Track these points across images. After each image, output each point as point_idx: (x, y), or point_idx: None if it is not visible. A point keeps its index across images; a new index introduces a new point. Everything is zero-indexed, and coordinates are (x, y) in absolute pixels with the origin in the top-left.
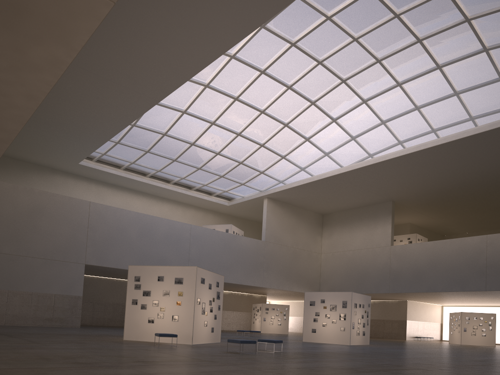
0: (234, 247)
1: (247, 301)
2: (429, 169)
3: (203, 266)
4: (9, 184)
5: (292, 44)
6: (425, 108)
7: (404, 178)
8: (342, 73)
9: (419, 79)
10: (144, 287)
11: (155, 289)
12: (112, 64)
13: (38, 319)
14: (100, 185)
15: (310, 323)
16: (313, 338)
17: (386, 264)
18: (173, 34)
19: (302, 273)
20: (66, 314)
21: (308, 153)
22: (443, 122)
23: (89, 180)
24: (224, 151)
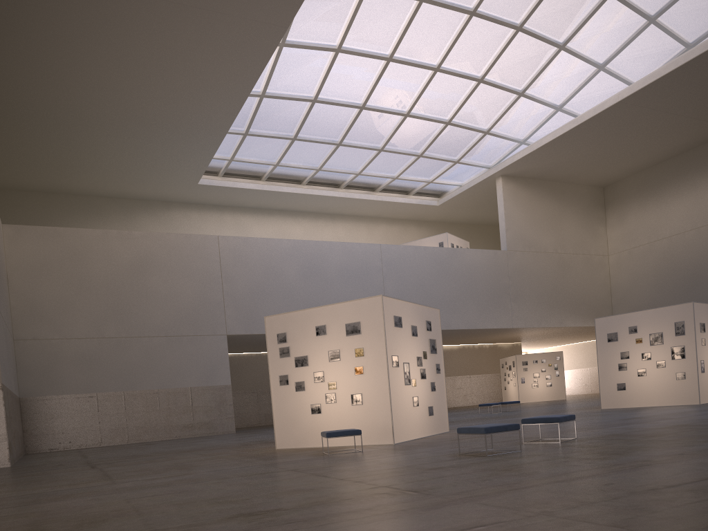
0: (456, 270)
1: (490, 356)
2: None
3: None
4: (95, 231)
5: None
6: None
7: None
8: None
9: None
10: (295, 351)
11: (314, 352)
12: None
13: (173, 428)
14: (238, 213)
15: (612, 374)
16: (621, 401)
17: None
18: None
19: (579, 294)
20: (212, 415)
21: (567, 74)
22: None
23: (221, 209)
24: (416, 107)
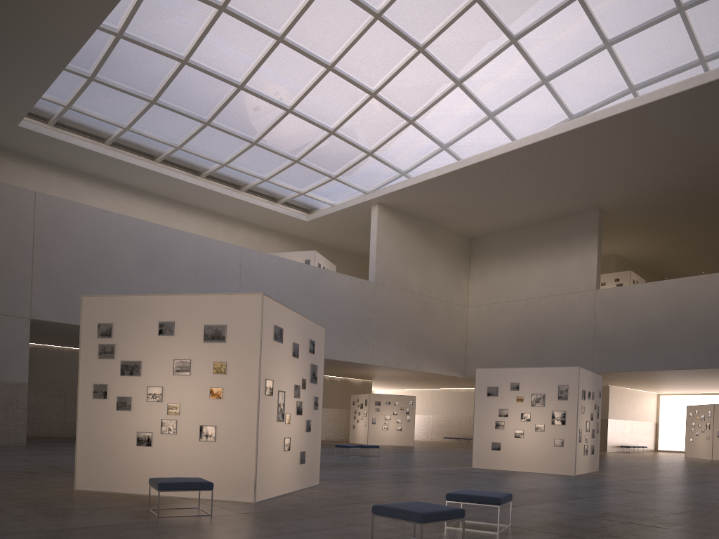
0: (321, 293)
1: (340, 390)
2: (691, 137)
3: None
4: None
5: None
6: (695, 10)
7: (636, 158)
8: None
9: None
10: (123, 352)
11: (152, 358)
12: None
13: None
14: (69, 176)
15: (488, 431)
16: (494, 462)
17: (587, 322)
18: None
19: (438, 341)
20: None
21: (458, 114)
22: None
23: (46, 166)
24: (301, 105)
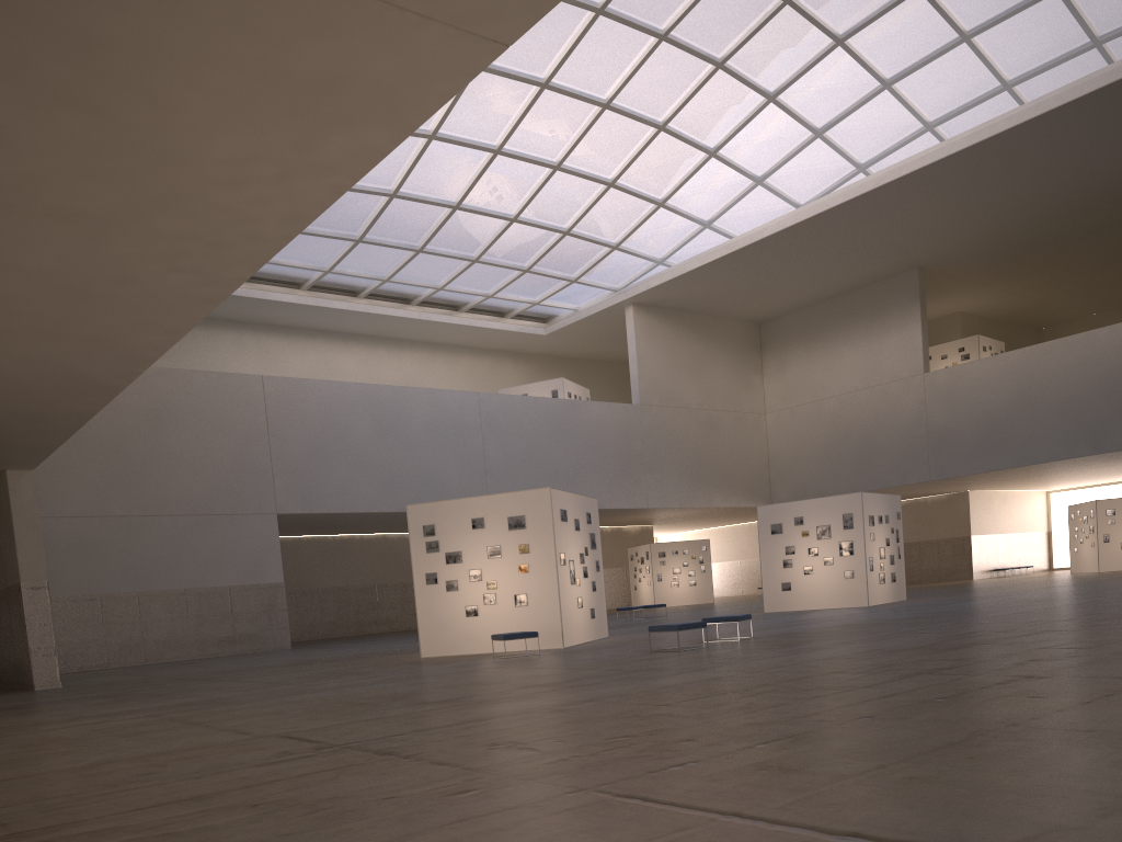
0: (576, 430)
1: (612, 544)
2: (1003, 182)
3: (518, 482)
4: None
5: None
6: (983, 35)
7: (944, 212)
8: None
9: None
10: (446, 545)
11: (469, 547)
12: None
13: (207, 642)
14: (264, 332)
15: (776, 572)
16: (786, 603)
17: (917, 417)
18: None
19: (730, 465)
20: (260, 624)
21: (717, 186)
22: (1028, 62)
23: (238, 326)
24: (527, 211)
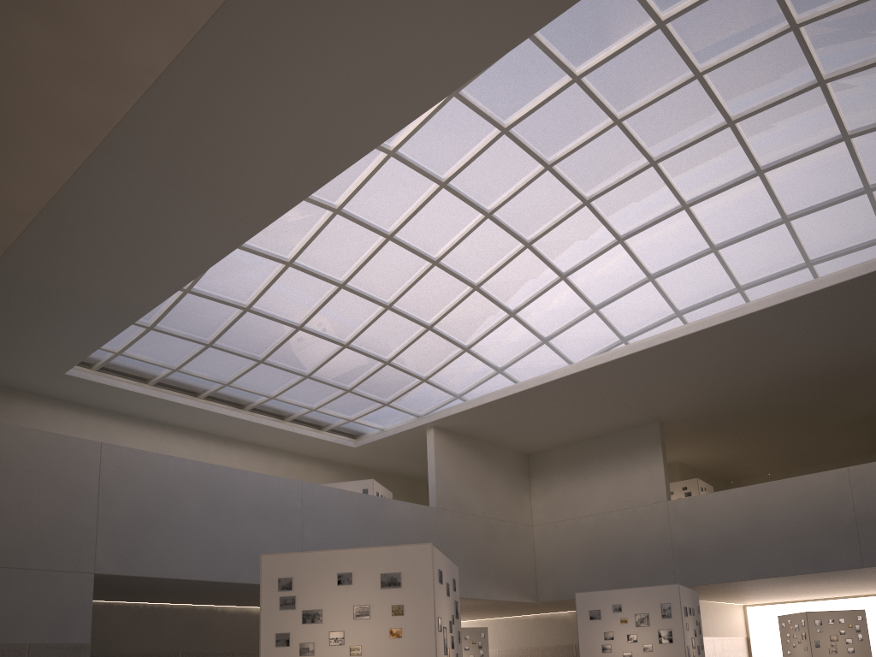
0: (383, 522)
1: None
2: (740, 356)
3: None
4: None
5: (504, 130)
6: (726, 249)
7: (691, 375)
8: (585, 188)
9: (722, 196)
10: (303, 602)
11: (331, 606)
12: (176, 143)
13: None
14: (106, 417)
15: (595, 656)
16: None
17: (663, 535)
18: (321, 73)
19: (506, 564)
20: None
21: (512, 340)
22: (757, 273)
23: (83, 409)
24: (357, 340)
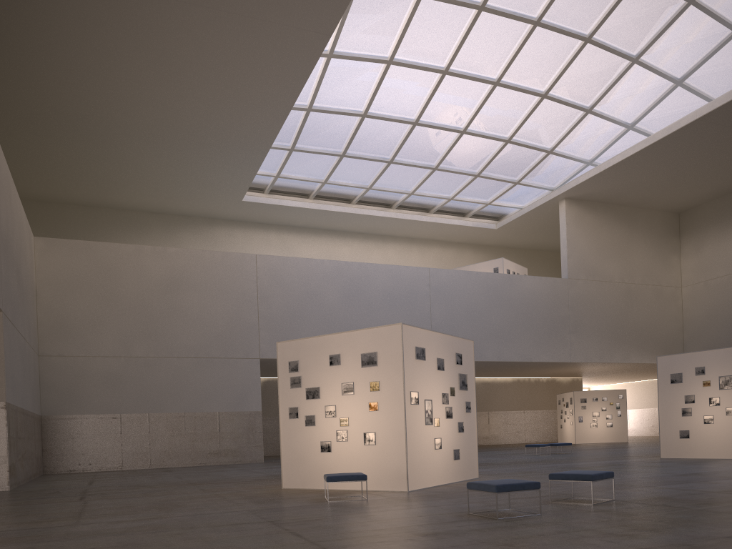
0: (510, 298)
1: (547, 391)
2: None
3: None
4: (129, 246)
5: None
6: None
7: None
8: None
9: None
10: (307, 381)
11: (326, 384)
12: None
13: (198, 454)
14: (284, 231)
15: (674, 420)
16: (684, 450)
17: None
18: None
19: (647, 328)
20: (240, 442)
21: (640, 90)
22: None
23: (266, 227)
24: (474, 124)
